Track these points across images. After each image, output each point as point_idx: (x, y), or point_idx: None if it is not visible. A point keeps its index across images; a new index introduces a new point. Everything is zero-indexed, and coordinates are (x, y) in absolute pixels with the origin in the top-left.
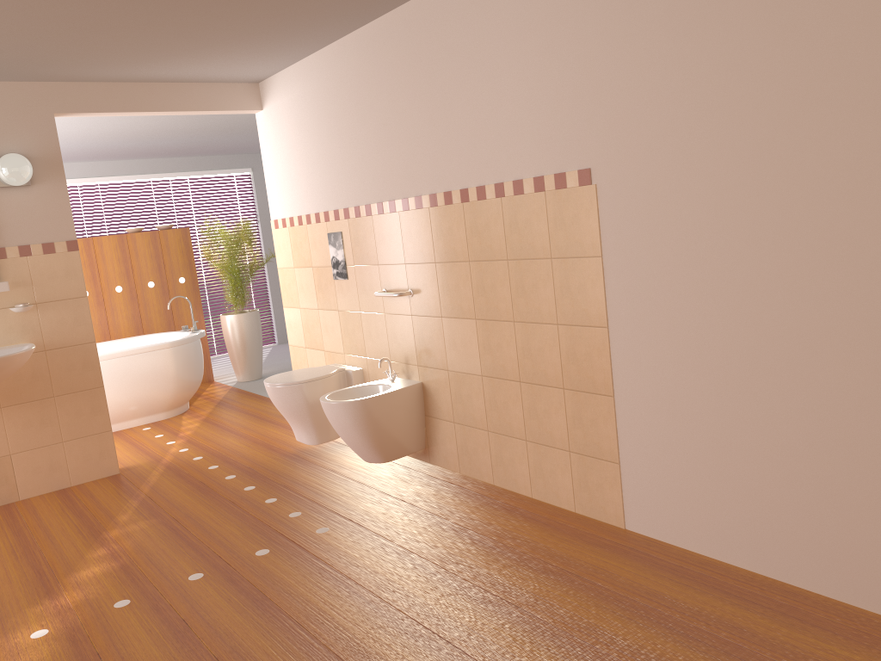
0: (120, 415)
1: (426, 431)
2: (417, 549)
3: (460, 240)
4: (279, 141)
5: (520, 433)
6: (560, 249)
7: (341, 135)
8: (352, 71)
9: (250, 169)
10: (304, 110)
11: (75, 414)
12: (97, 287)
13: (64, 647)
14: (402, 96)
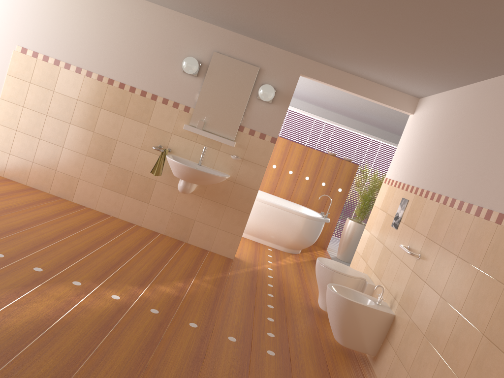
0: (263, 235)
1: (381, 346)
2: None
3: (460, 239)
4: (410, 134)
5: None
6: None
7: (438, 143)
8: (463, 106)
9: None
10: (430, 121)
11: (230, 219)
12: (297, 172)
13: (113, 310)
14: (480, 131)
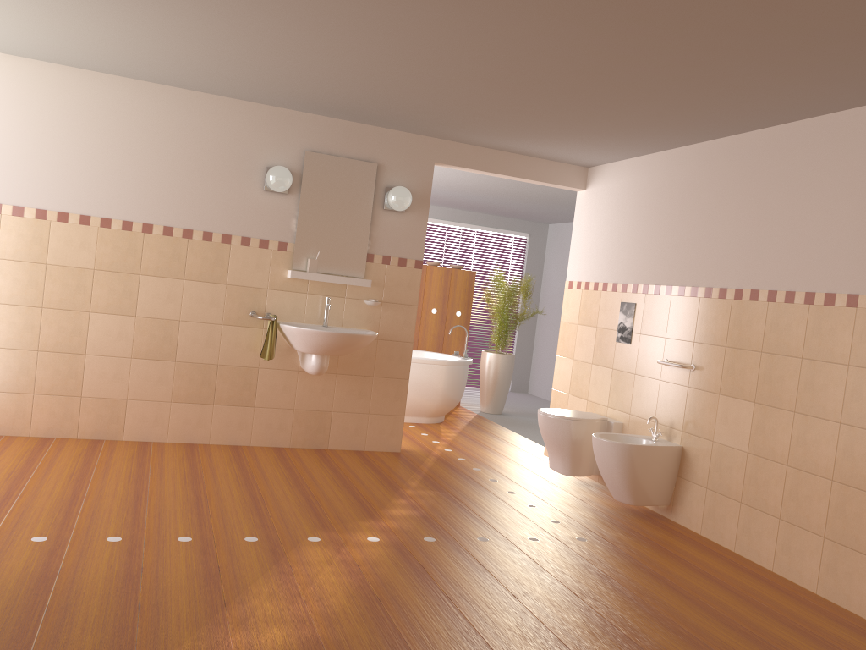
0: None
1: (674, 490)
2: (668, 576)
3: (757, 332)
4: (594, 218)
5: (775, 511)
6: (860, 359)
7: (658, 224)
8: (685, 175)
9: (528, 235)
10: (628, 197)
11: (383, 394)
12: None
13: (394, 553)
14: (730, 204)
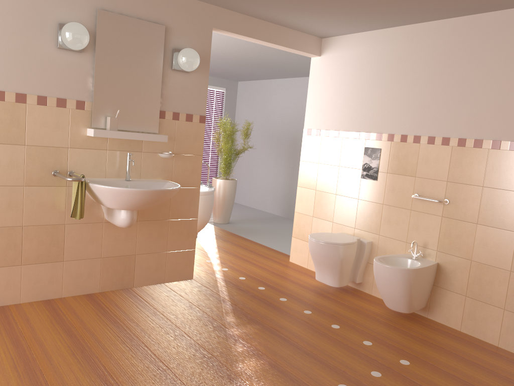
0: None
1: (430, 295)
2: None
3: None
4: (331, 79)
5: None
6: None
7: (402, 85)
8: (431, 45)
9: (225, 89)
10: (367, 63)
11: (177, 234)
12: None
13: None
14: (483, 70)
